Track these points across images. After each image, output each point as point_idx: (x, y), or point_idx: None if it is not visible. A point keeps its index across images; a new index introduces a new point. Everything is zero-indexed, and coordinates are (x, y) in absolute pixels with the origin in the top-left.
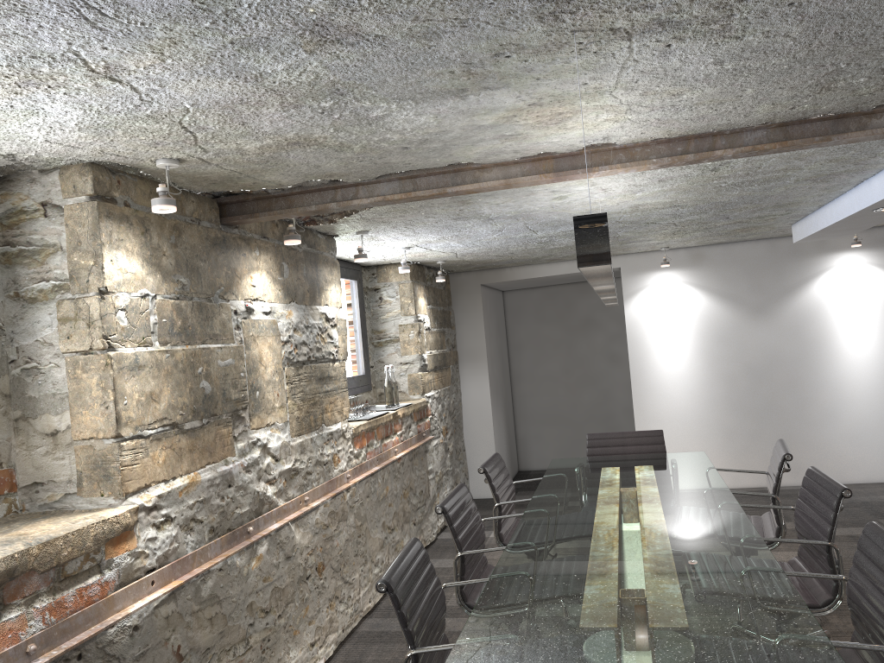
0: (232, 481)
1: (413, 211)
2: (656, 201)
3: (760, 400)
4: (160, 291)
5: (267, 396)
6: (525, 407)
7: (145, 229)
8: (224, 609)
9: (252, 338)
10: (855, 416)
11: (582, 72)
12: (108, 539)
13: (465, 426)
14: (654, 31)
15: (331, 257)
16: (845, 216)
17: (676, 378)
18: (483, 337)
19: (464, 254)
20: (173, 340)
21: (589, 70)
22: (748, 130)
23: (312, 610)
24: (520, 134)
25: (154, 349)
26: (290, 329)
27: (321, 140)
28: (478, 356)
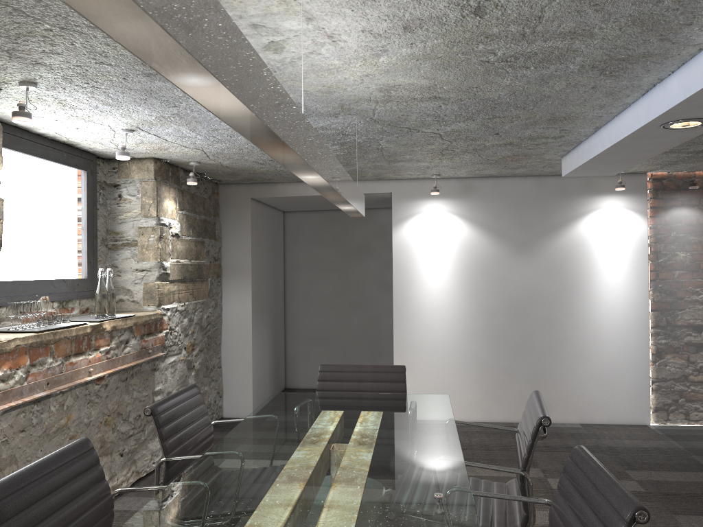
0: None
1: (64, 43)
2: (410, 82)
3: (516, 336)
4: None
5: None
6: (296, 327)
7: None
8: None
9: None
10: (605, 358)
11: None
12: None
13: (224, 342)
14: None
15: None
16: (627, 134)
17: (437, 308)
18: (250, 252)
19: (214, 153)
20: None
21: None
22: None
23: None
24: None
25: None
26: None
27: None
28: (243, 272)
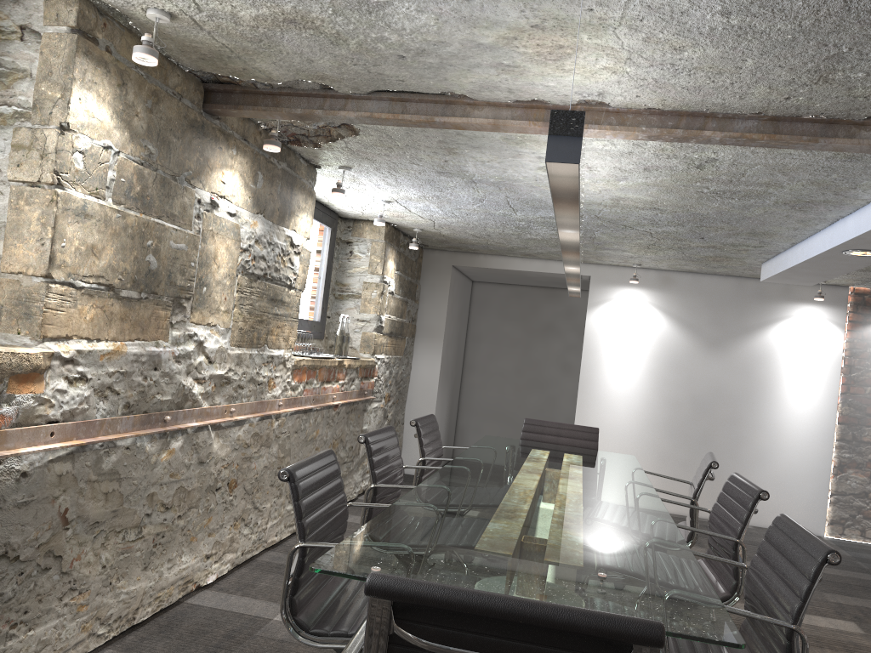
0: (159, 365)
1: (399, 152)
2: (637, 197)
3: (698, 431)
4: (124, 149)
5: (213, 296)
6: (471, 398)
7: (122, 82)
8: (123, 488)
9: (211, 233)
10: (786, 464)
11: None
12: (14, 373)
13: (409, 400)
14: None
15: (309, 186)
16: (815, 254)
17: (622, 394)
18: (444, 317)
19: (441, 224)
20: (127, 203)
21: None
22: (740, 118)
23: (214, 523)
24: (518, 66)
25: (105, 204)
26: (252, 239)
27: (318, 23)
28: (435, 335)
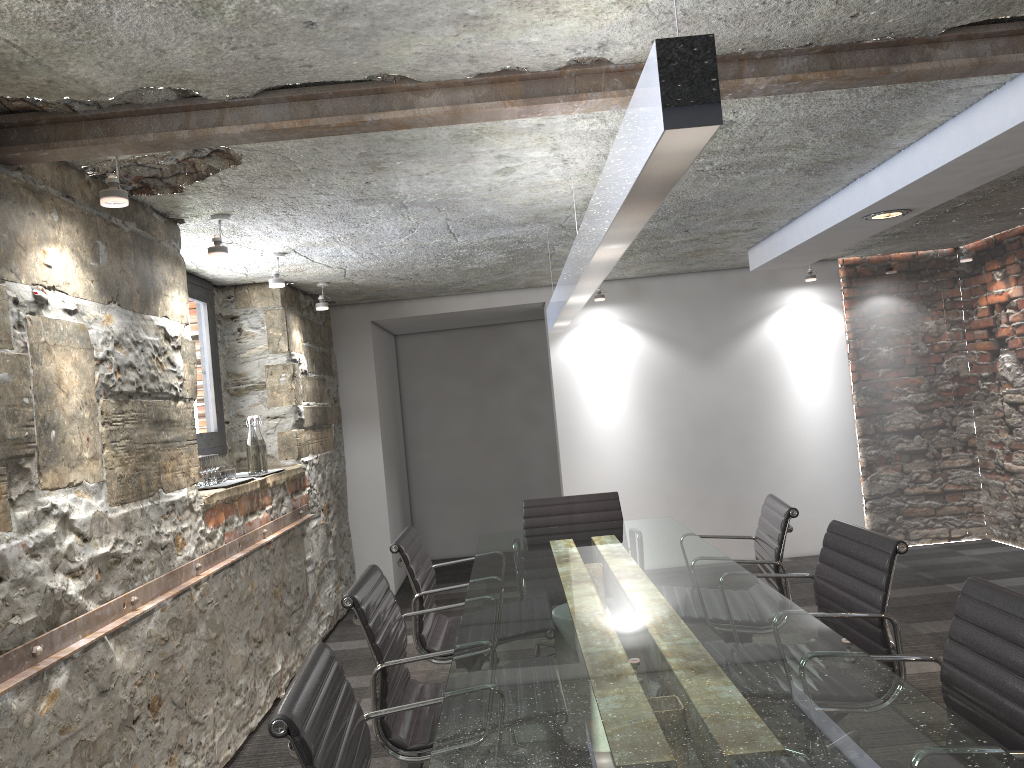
0: (6, 571)
1: (300, 179)
2: None
3: (707, 462)
4: None
5: (69, 440)
6: (423, 481)
7: None
8: None
9: (45, 347)
10: (811, 477)
11: None
12: None
13: (351, 503)
14: None
15: (174, 251)
16: (828, 226)
17: (612, 437)
18: (375, 388)
19: (355, 271)
20: None
21: None
22: (785, 55)
23: None
24: (489, 16)
25: None
26: (109, 341)
27: None
28: (368, 414)
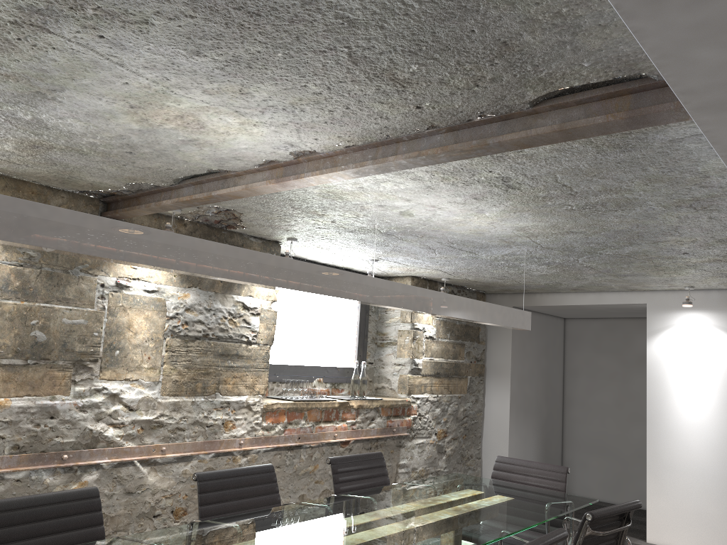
0: (56, 414)
1: (291, 220)
2: (532, 224)
3: None
4: None
5: (131, 356)
6: (574, 433)
7: None
8: None
9: (121, 308)
10: None
11: (92, 70)
12: None
13: (485, 435)
14: (52, 21)
15: None
16: None
17: (696, 427)
18: (510, 355)
19: (452, 272)
20: (5, 295)
21: (94, 68)
22: (424, 136)
23: None
24: (196, 139)
25: None
26: (180, 308)
27: (45, 143)
28: (503, 373)
